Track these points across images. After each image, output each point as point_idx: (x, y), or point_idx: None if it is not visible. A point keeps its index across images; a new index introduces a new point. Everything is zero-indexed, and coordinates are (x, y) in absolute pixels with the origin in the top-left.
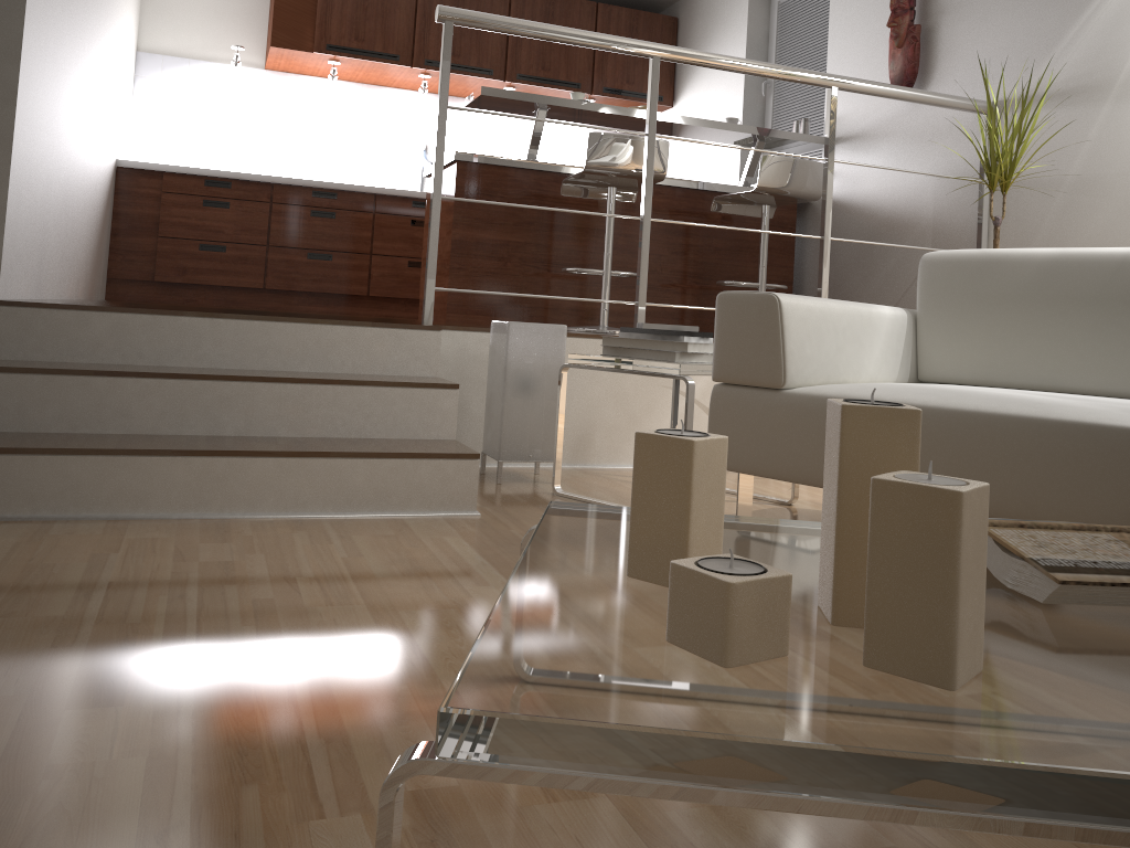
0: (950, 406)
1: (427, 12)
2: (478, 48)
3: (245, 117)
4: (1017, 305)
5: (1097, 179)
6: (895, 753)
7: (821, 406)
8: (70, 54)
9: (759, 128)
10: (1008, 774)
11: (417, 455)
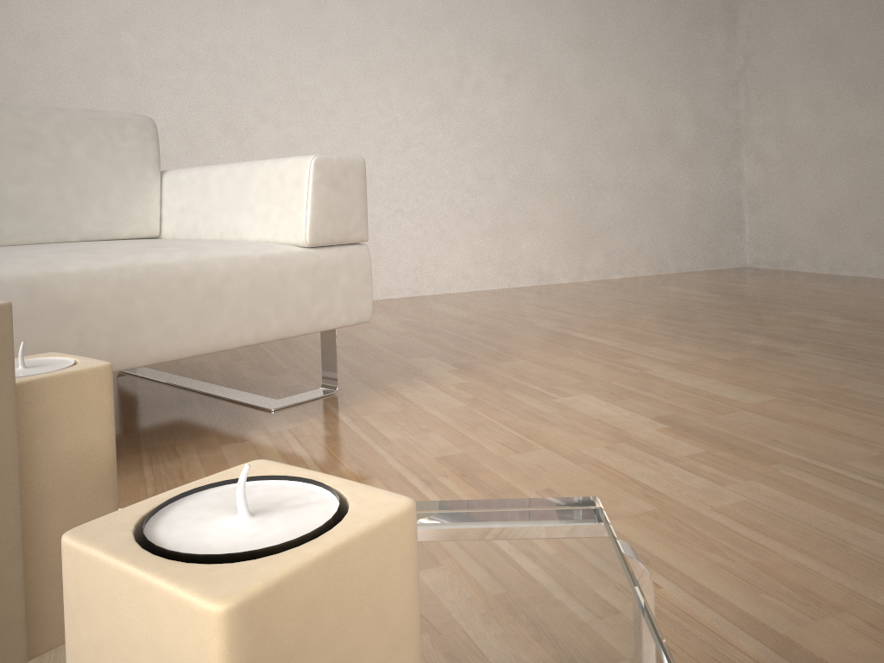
0: None
1: None
2: None
3: None
4: None
5: None
6: None
7: None
8: None
9: None
10: None
11: None
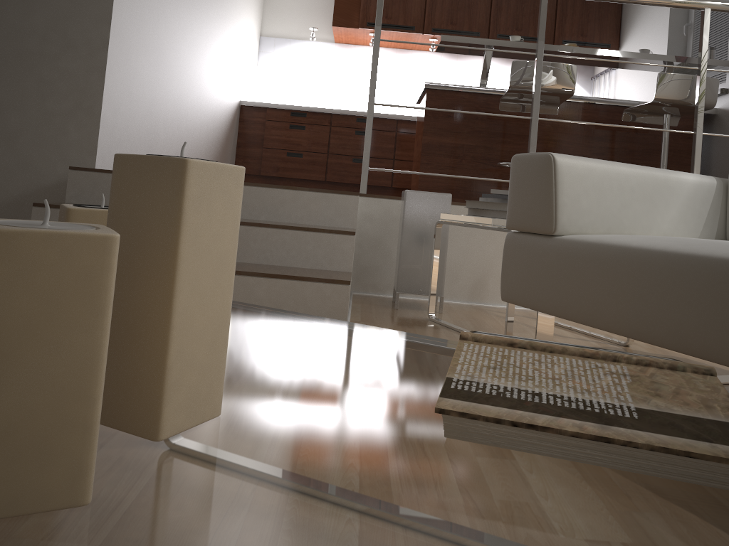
0: (686, 251)
1: None
2: (469, 18)
3: (322, 74)
4: None
5: None
6: None
7: (580, 250)
8: (174, 27)
9: (666, 56)
10: None
11: (303, 278)
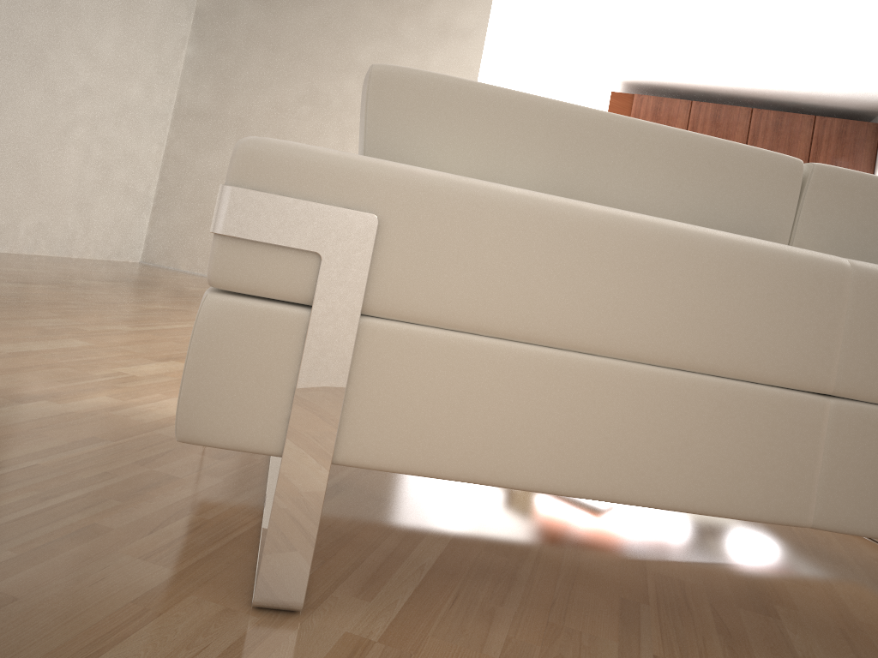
0: None
1: (694, 126)
2: None
3: None
4: None
5: None
6: None
7: None
8: None
9: None
10: None
11: None
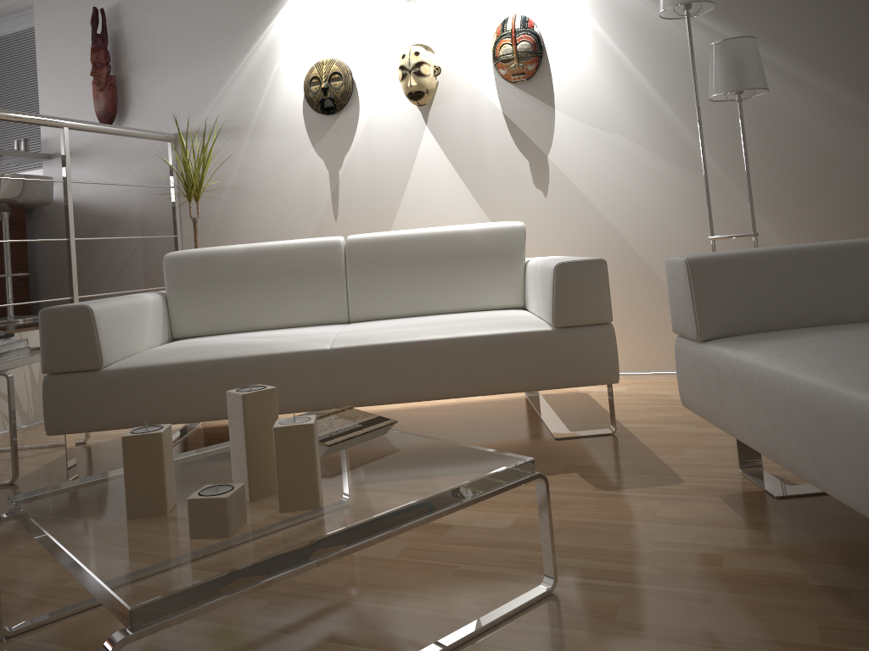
0: (216, 358)
1: None
2: None
3: None
4: (229, 282)
5: (246, 185)
6: (320, 537)
7: (132, 375)
8: None
9: None
10: (357, 528)
11: None
